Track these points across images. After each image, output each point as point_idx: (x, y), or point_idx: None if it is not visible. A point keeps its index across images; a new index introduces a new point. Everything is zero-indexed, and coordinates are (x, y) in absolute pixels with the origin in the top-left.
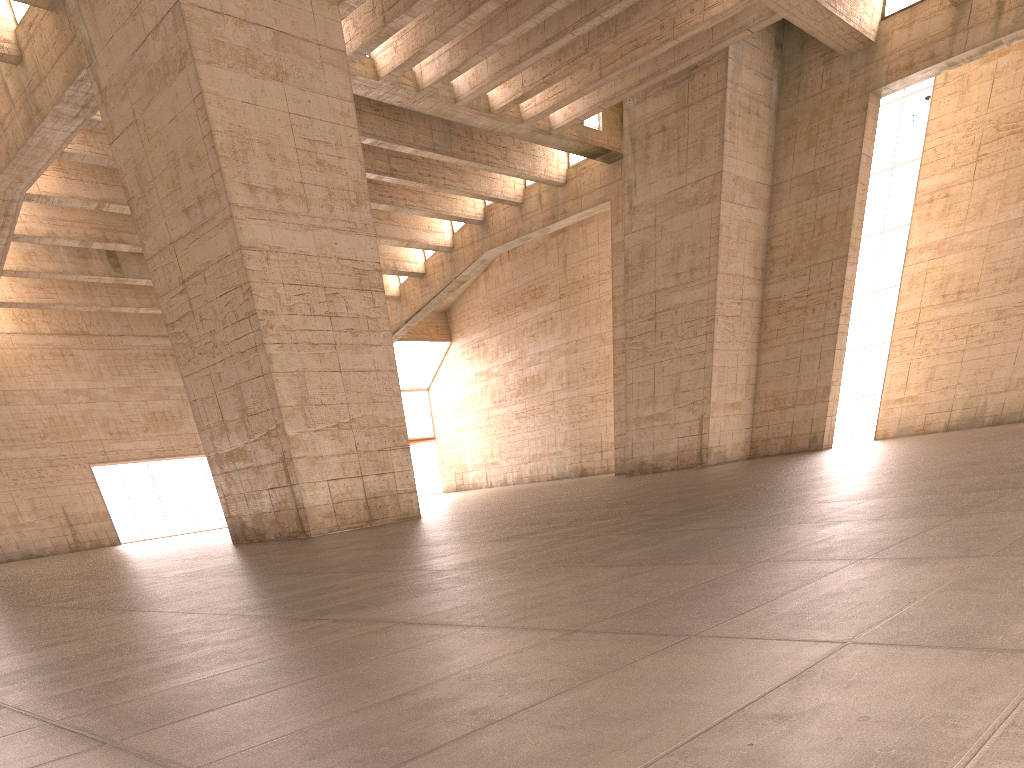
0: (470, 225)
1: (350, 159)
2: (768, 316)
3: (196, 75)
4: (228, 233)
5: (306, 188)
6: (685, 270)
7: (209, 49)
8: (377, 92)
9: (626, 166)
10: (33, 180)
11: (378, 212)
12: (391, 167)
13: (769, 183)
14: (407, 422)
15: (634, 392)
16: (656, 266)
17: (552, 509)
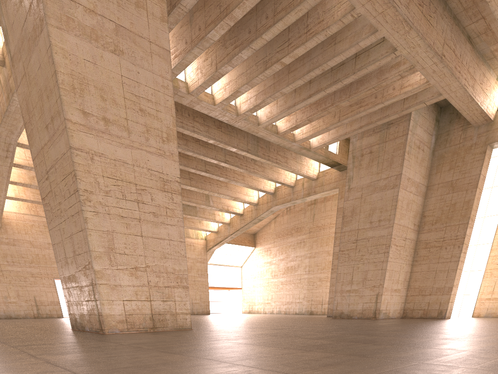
0: (267, 194)
1: (165, 113)
2: (419, 249)
3: (47, 33)
4: (64, 138)
5: (129, 123)
6: (376, 220)
7: (60, 20)
8: (214, 113)
9: (348, 169)
10: (19, 133)
11: (221, 183)
12: (226, 159)
13: (426, 185)
14: (228, 279)
15: (341, 277)
16: (360, 217)
17: (264, 340)
